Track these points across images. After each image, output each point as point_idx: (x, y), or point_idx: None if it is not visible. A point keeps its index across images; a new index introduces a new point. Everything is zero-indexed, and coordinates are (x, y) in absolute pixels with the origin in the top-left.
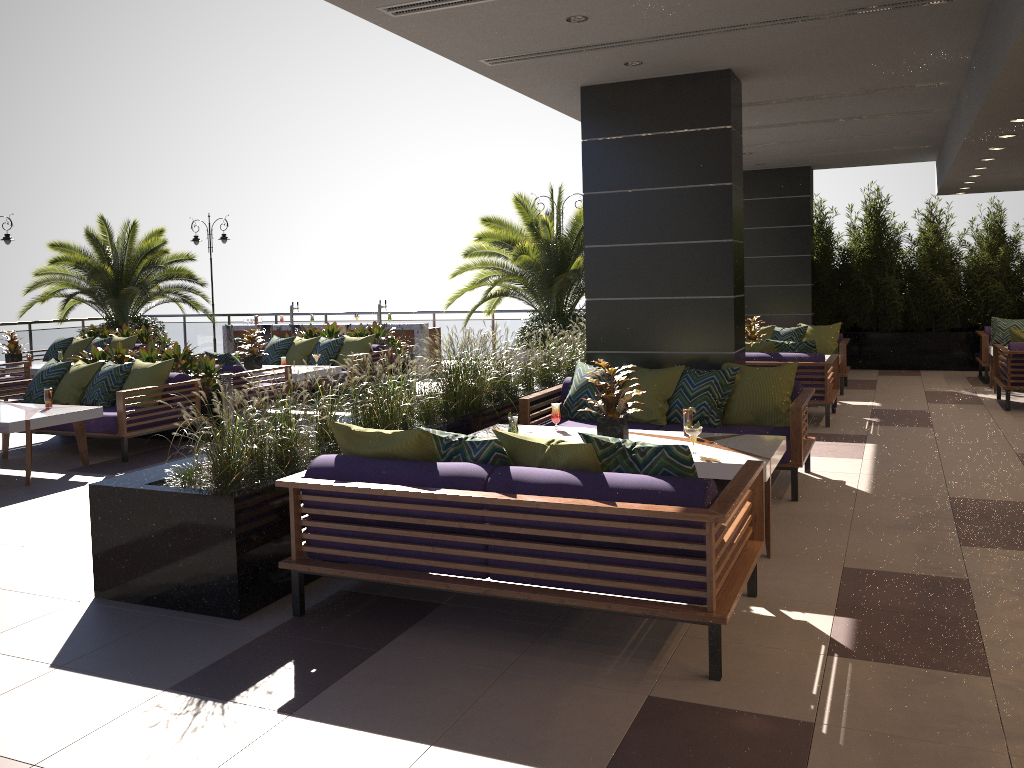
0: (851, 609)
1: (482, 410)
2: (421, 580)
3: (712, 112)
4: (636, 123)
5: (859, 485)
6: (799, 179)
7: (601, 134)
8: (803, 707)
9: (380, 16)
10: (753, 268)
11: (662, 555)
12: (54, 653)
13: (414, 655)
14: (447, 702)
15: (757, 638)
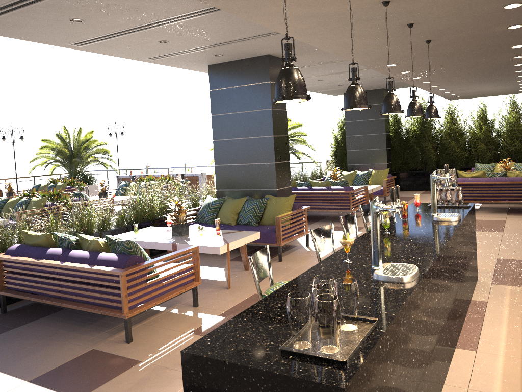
0: (229, 313)
1: (151, 219)
2: (35, 298)
3: (262, 75)
4: (231, 81)
5: (321, 253)
6: (378, 95)
7: (217, 87)
8: (146, 355)
9: (74, 47)
10: (358, 141)
11: (110, 288)
12: None
13: (26, 330)
14: (13, 349)
15: (170, 325)
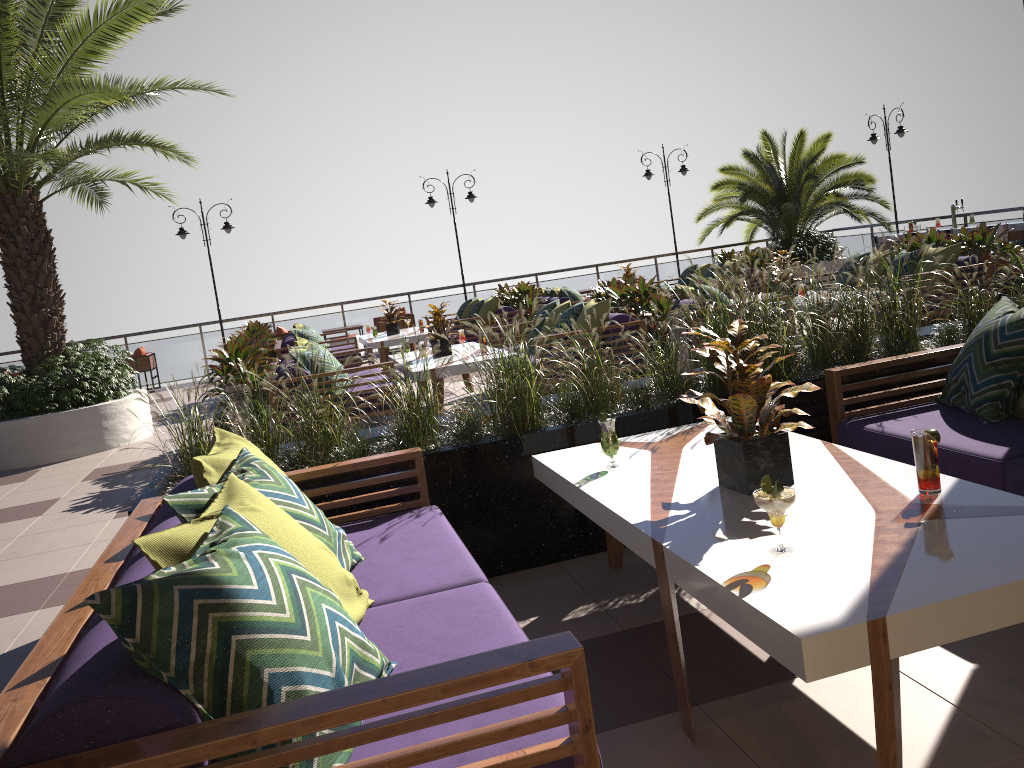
0: None
1: None
2: None
3: None
4: None
5: None
6: None
7: None
8: None
9: None
10: None
11: None
12: (32, 640)
13: None
14: None
15: None
